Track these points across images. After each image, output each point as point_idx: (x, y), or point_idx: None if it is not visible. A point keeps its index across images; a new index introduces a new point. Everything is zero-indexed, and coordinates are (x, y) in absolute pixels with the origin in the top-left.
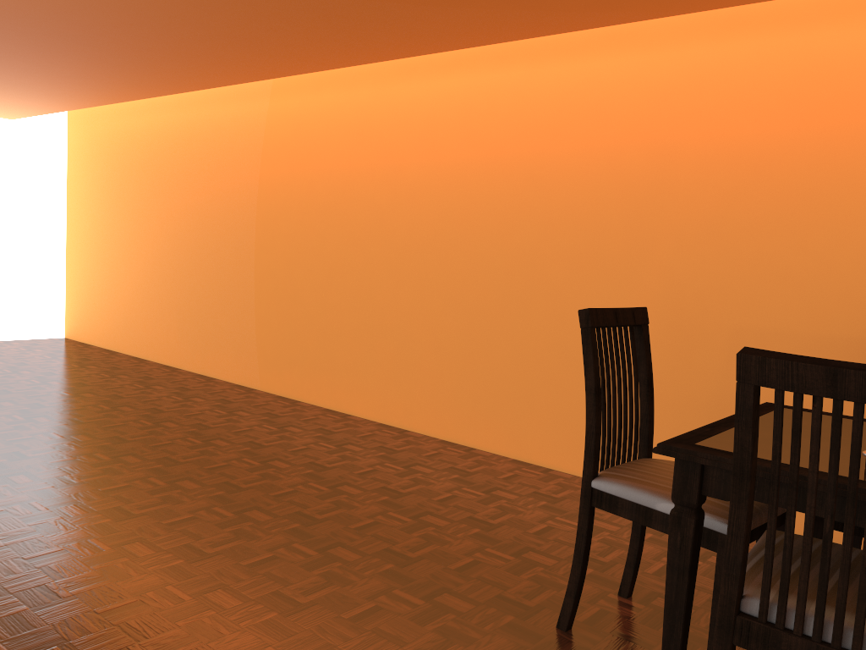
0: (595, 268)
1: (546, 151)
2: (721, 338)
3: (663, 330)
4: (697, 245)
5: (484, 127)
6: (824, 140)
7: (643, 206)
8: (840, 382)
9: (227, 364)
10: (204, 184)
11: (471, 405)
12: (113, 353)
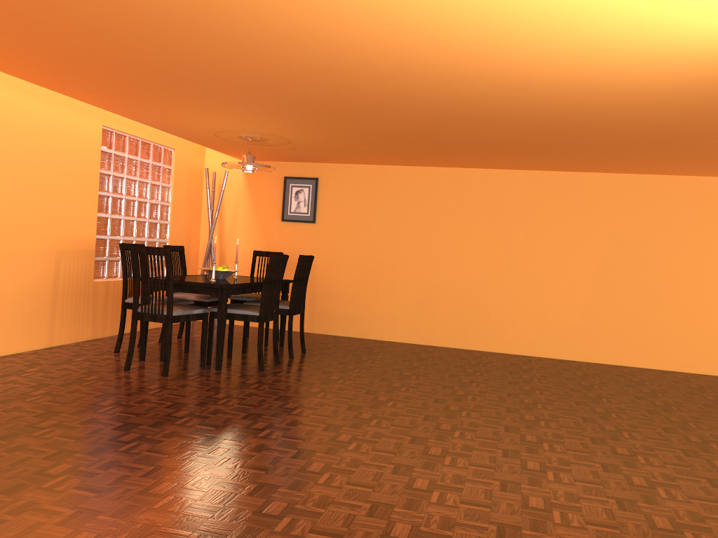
0: None
1: None
2: (0, 257)
3: None
4: None
5: None
6: (38, 155)
7: None
8: (283, 258)
9: None
10: None
11: None
12: None
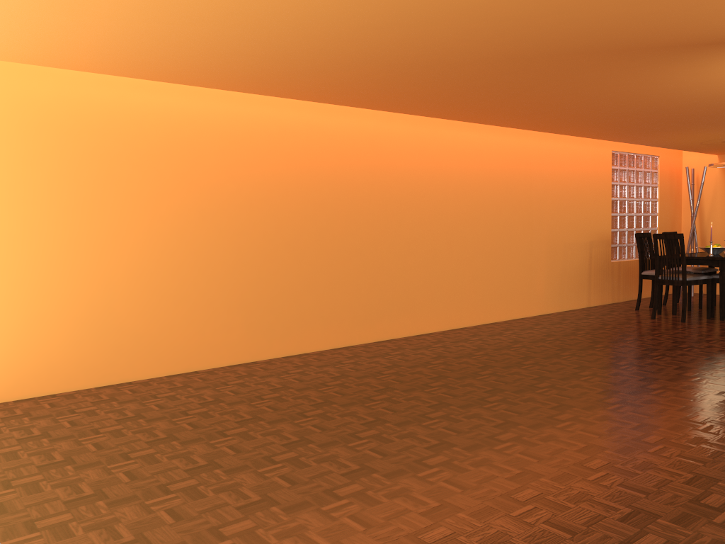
0: (529, 227)
1: (511, 175)
2: (562, 248)
3: (549, 248)
4: (554, 215)
5: (487, 161)
6: (577, 180)
7: (541, 201)
8: None
9: (316, 336)
10: (273, 179)
11: (490, 301)
12: (131, 383)
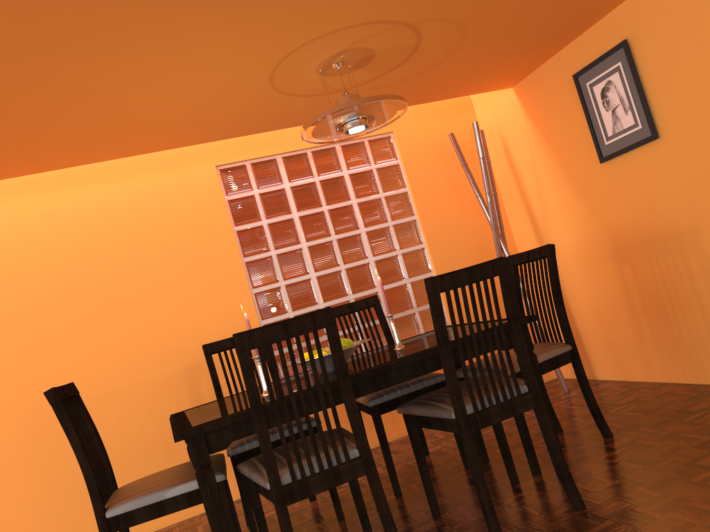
0: None
1: None
2: None
3: (31, 426)
4: (37, 351)
5: None
6: (104, 256)
7: None
8: (289, 329)
9: None
10: None
11: None
12: None
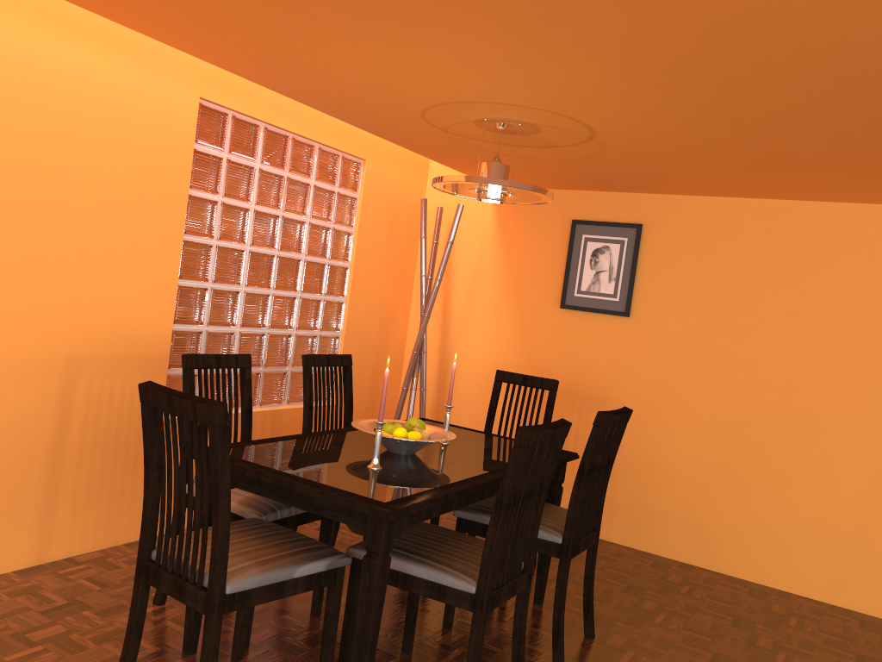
0: None
1: None
2: None
3: None
4: None
5: None
6: (20, 147)
7: None
8: (554, 435)
9: None
10: None
11: None
12: None
